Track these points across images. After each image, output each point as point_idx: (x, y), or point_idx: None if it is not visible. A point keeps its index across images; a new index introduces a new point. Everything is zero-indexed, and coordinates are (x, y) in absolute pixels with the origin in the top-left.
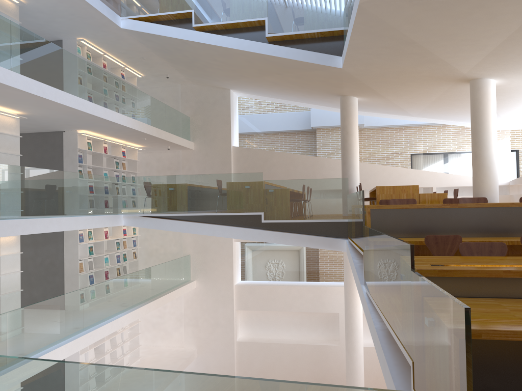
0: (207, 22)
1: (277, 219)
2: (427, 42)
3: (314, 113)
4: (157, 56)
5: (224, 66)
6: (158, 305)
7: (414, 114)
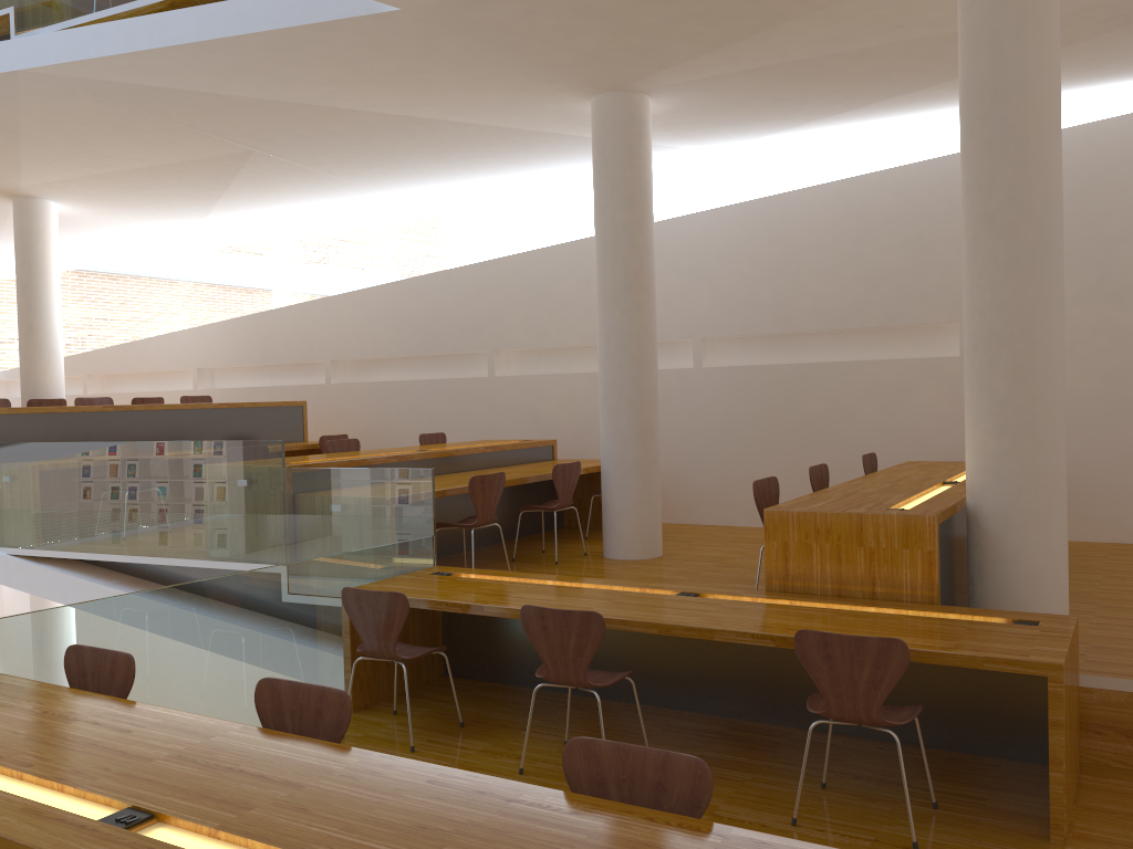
0: None
1: None
2: (36, 138)
3: None
4: None
5: None
6: None
7: None
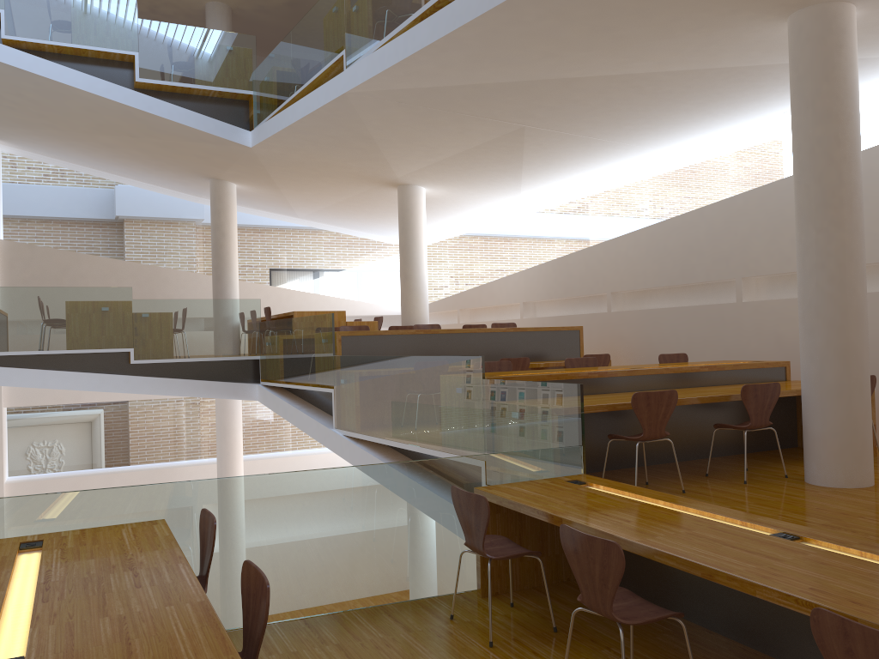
0: (30, 37)
1: (155, 358)
2: (385, 141)
3: (150, 198)
4: None
5: (29, 106)
6: None
7: (302, 215)
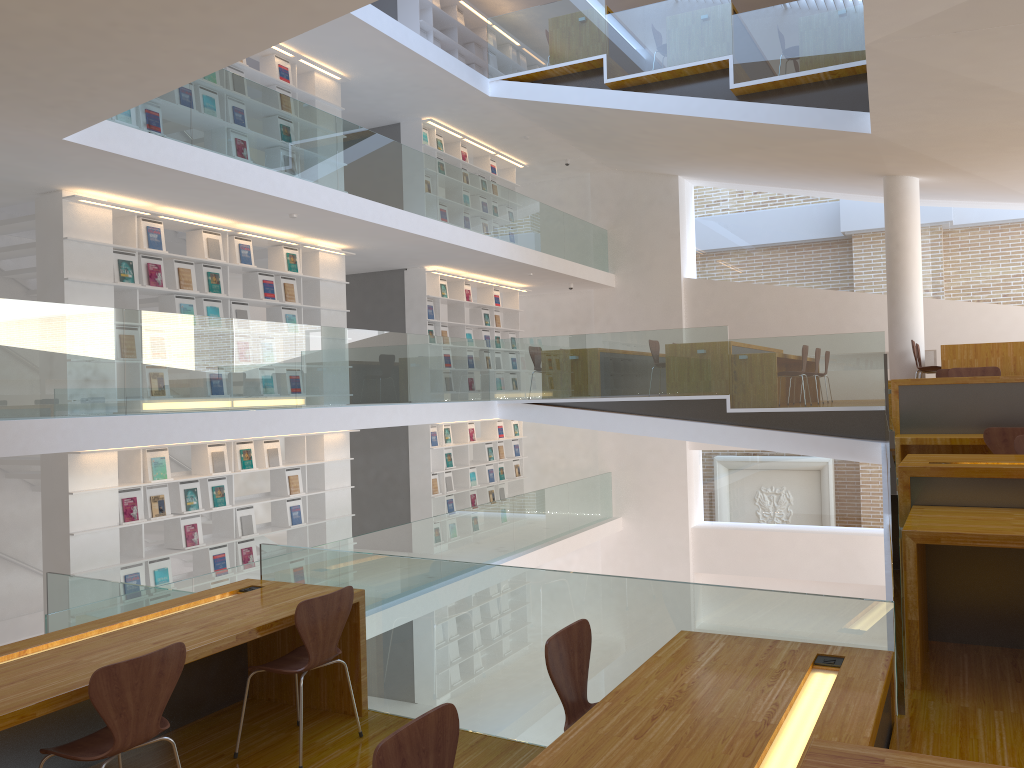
0: (628, 74)
1: (753, 406)
2: (1017, 84)
3: (839, 209)
4: (549, 132)
5: (662, 141)
6: (557, 553)
7: None
